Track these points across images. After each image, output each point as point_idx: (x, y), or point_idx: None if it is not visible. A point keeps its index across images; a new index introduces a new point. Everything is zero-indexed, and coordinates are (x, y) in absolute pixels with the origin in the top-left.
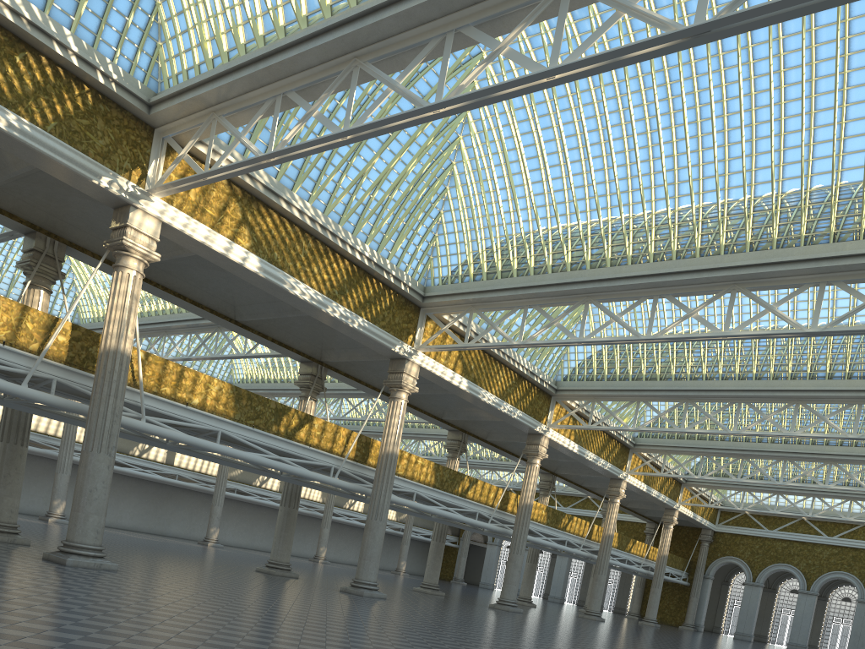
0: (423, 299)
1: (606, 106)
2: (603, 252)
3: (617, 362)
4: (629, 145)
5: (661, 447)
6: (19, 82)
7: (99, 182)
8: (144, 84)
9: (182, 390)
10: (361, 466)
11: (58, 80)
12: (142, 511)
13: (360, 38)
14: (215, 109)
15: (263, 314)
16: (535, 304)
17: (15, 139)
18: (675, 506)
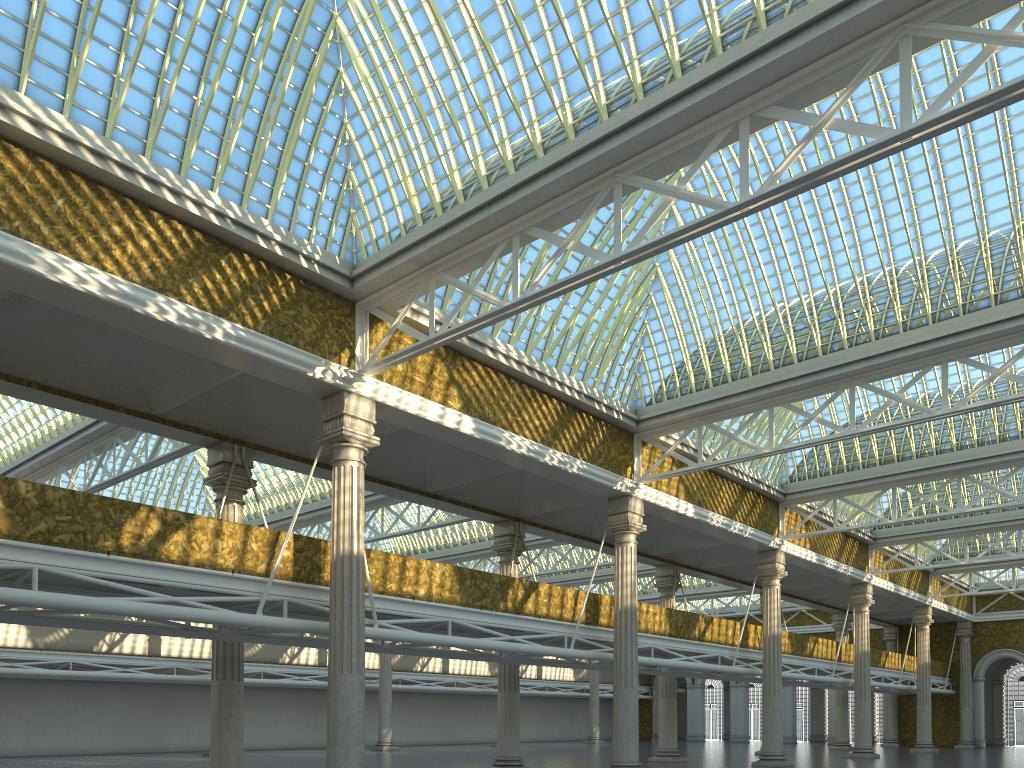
0: (637, 423)
1: None
2: (863, 325)
3: (856, 448)
4: (883, 198)
5: (910, 535)
6: (227, 286)
7: (313, 374)
8: (341, 258)
9: (406, 583)
10: (593, 628)
11: (262, 275)
12: (301, 724)
13: (624, 150)
14: (432, 266)
15: (460, 479)
16: (782, 402)
17: (231, 348)
18: (927, 602)
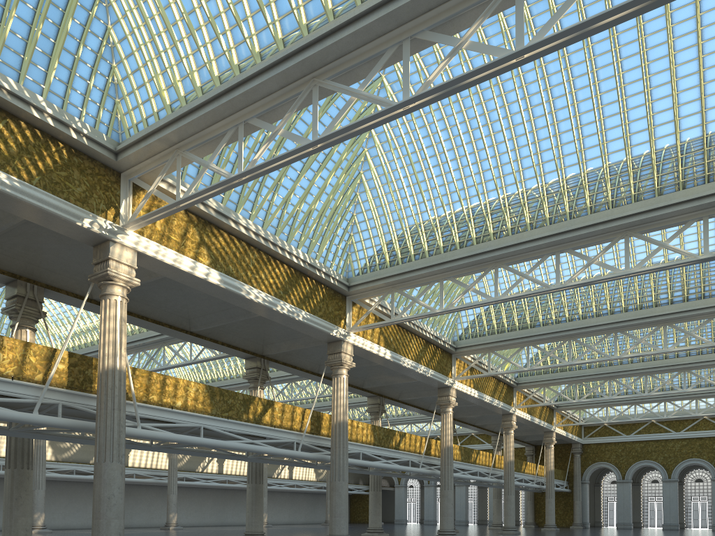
0: (348, 288)
1: (496, 102)
2: (503, 224)
3: (503, 317)
4: (516, 133)
5: (540, 382)
6: (5, 145)
7: (82, 224)
8: (108, 136)
9: (166, 396)
10: (316, 437)
11: (37, 140)
12: None
13: (319, 59)
14: (179, 146)
15: (216, 322)
16: (449, 276)
17: (7, 195)
18: (552, 429)
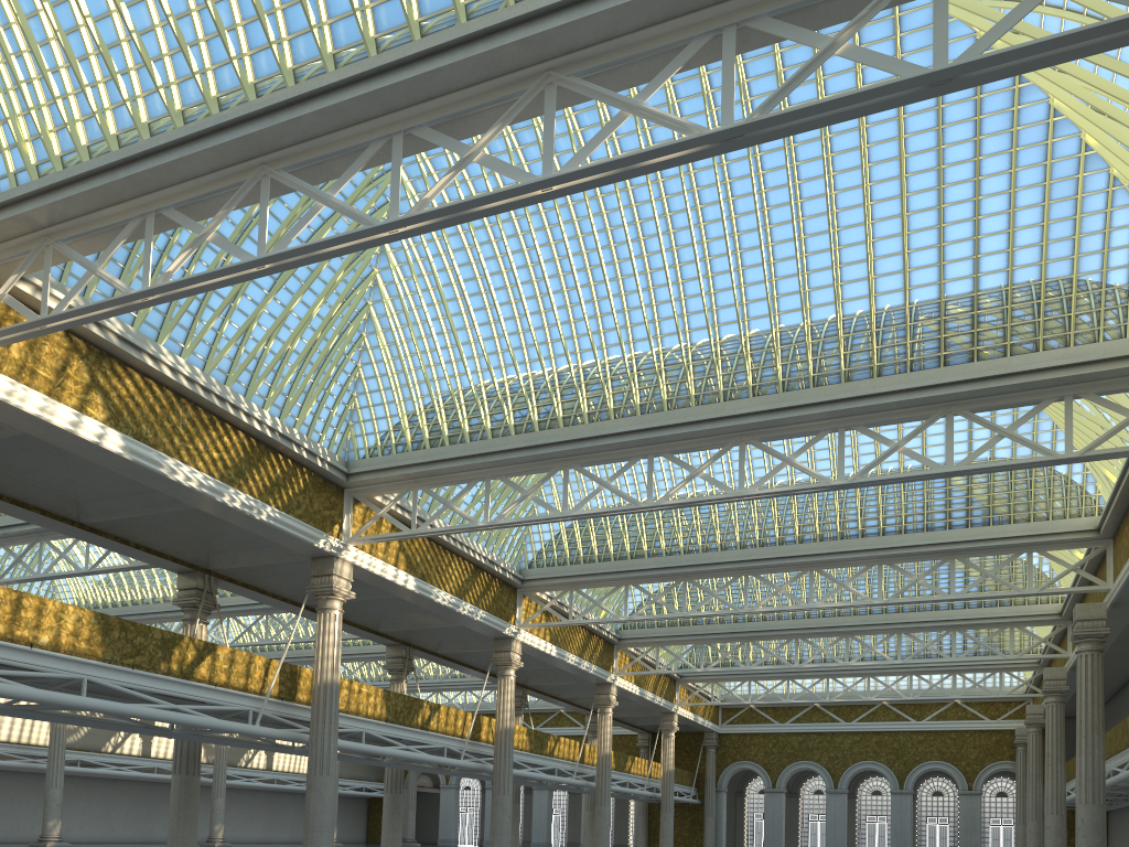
0: (348, 477)
1: (564, 231)
2: (578, 405)
3: (593, 540)
4: (595, 278)
5: (652, 638)
6: None
7: None
8: None
9: (22, 626)
10: (288, 704)
11: None
12: None
13: (270, 139)
14: (49, 232)
15: (123, 511)
16: (499, 474)
17: None
18: (673, 709)
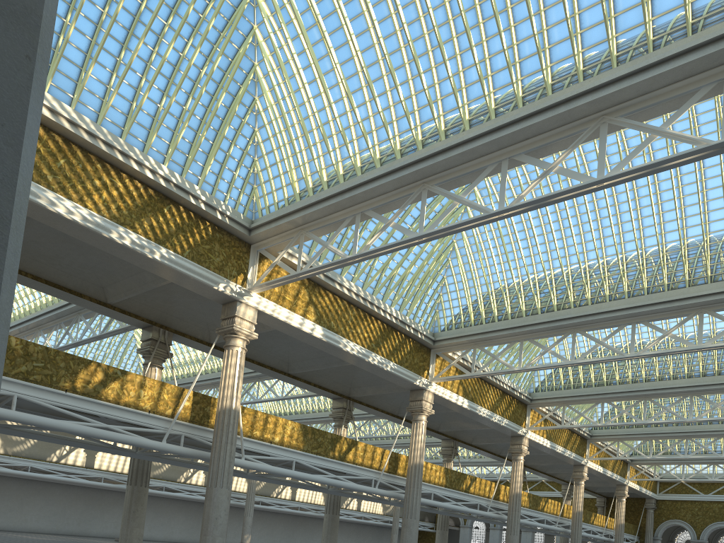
0: (434, 342)
1: None
2: (584, 294)
3: (580, 374)
4: (600, 215)
5: (614, 436)
6: (166, 225)
7: (217, 288)
8: (244, 215)
9: (267, 432)
10: (392, 476)
11: (190, 221)
12: (188, 526)
13: (430, 170)
14: (303, 227)
15: (312, 367)
16: (529, 338)
17: (164, 265)
18: (625, 482)
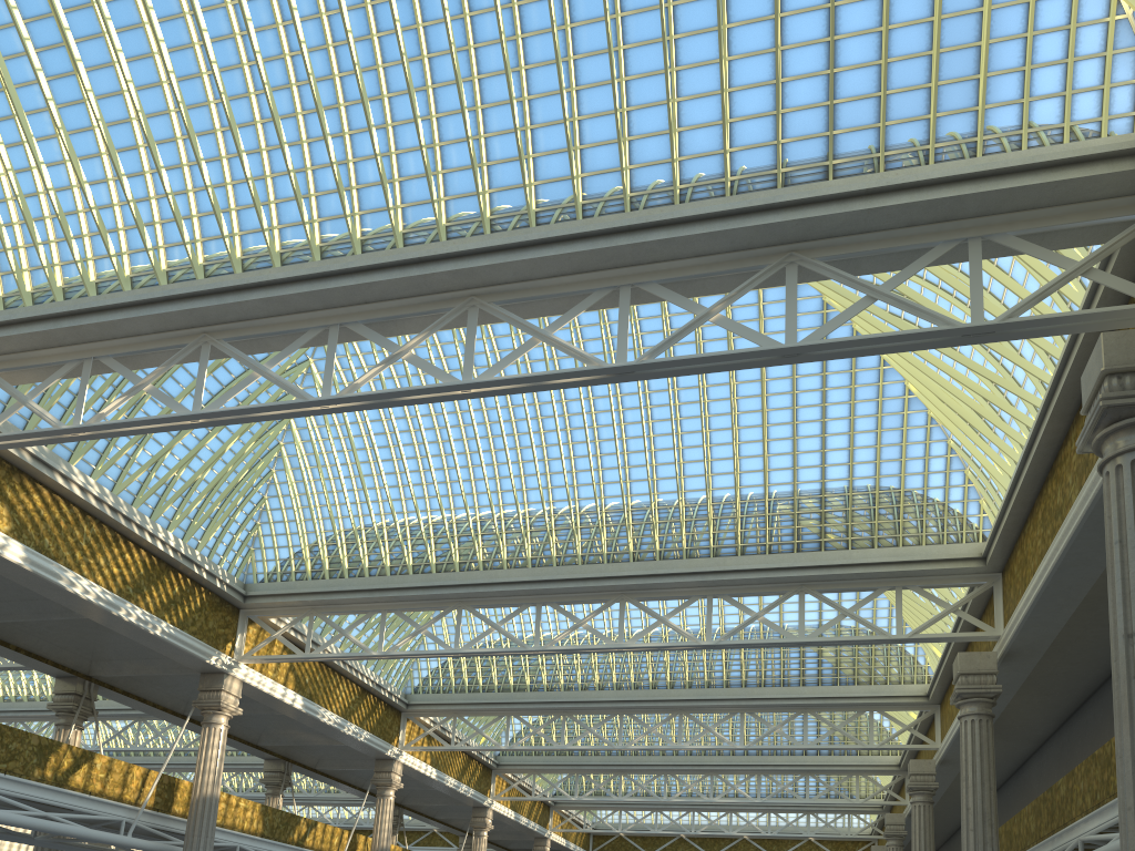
0: (245, 599)
1: (471, 404)
2: (474, 553)
3: (478, 671)
4: (496, 445)
5: (530, 766)
6: None
7: None
8: None
9: None
10: (163, 816)
11: None
12: None
13: (215, 314)
14: None
15: (10, 615)
16: (395, 608)
17: None
18: (546, 834)
